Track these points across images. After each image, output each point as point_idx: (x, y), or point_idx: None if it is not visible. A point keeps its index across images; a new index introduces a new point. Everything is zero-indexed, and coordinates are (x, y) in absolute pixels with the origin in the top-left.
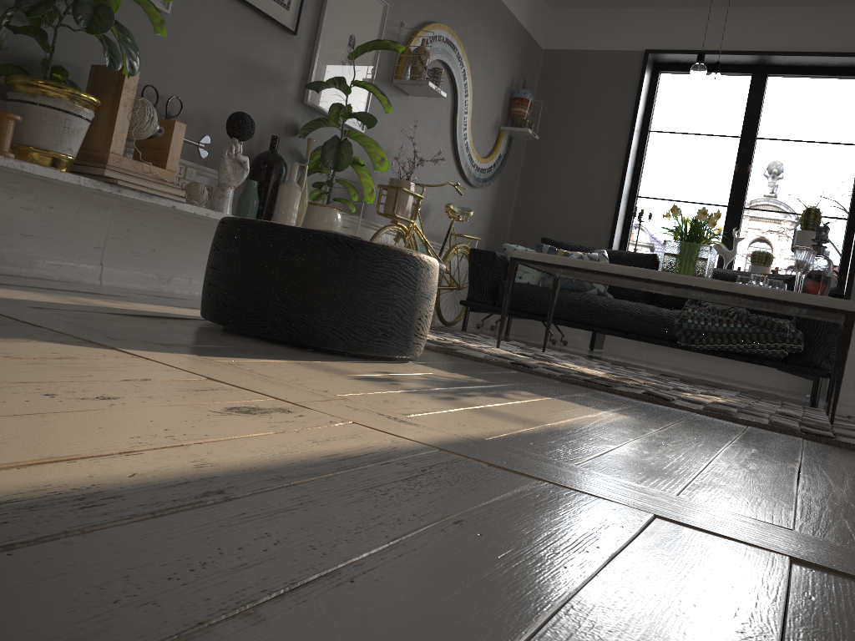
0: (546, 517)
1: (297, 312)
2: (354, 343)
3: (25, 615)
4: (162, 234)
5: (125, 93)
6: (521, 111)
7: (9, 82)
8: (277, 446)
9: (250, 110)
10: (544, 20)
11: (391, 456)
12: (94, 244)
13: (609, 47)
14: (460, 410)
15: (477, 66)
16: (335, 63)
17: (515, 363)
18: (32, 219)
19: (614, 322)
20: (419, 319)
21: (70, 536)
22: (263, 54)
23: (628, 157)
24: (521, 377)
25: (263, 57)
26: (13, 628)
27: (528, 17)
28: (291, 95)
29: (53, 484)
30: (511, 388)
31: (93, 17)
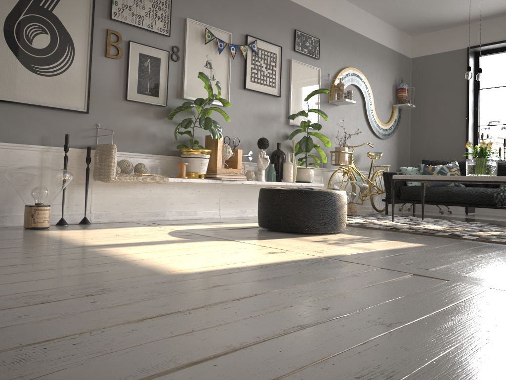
0: (343, 268)
1: (291, 220)
2: (314, 229)
3: (235, 278)
4: (239, 193)
5: (219, 144)
6: (402, 95)
7: (181, 151)
8: (278, 259)
9: (266, 134)
10: (408, 43)
11: (309, 260)
12: (215, 202)
13: (447, 50)
14: (344, 248)
15: (372, 80)
16: (299, 103)
17: (392, 228)
18: (194, 197)
19: (462, 199)
20: (339, 216)
21: (238, 272)
22: (267, 109)
23: (468, 106)
24: (390, 234)
25: (268, 110)
26: (235, 279)
27: (398, 45)
28: (282, 122)
29: (232, 266)
30: (378, 239)
31: (205, 123)
